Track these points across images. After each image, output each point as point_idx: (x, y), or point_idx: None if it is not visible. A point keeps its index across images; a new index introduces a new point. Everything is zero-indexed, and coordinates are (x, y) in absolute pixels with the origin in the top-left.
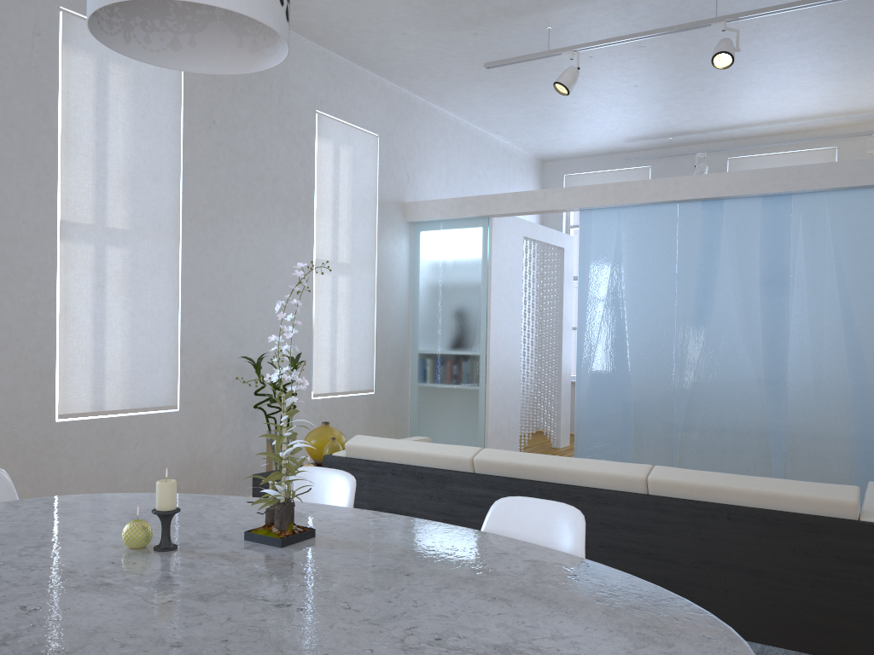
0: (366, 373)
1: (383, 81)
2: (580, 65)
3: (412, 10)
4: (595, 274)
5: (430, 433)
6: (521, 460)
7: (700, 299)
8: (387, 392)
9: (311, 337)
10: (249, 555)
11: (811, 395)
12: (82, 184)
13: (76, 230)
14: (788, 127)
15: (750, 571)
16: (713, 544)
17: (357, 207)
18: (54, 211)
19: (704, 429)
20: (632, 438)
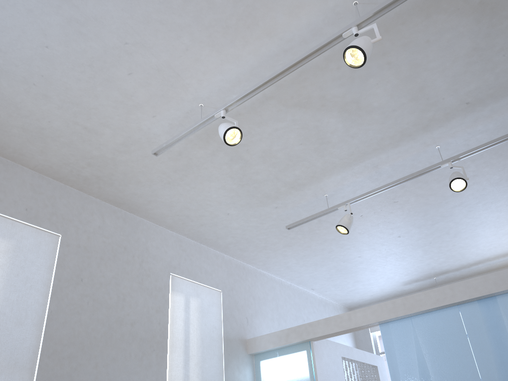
0: None
1: (223, 255)
2: (356, 223)
3: (228, 193)
4: (405, 376)
5: None
6: None
7: None
8: None
9: None
10: None
11: None
12: None
13: None
14: None
15: None
16: None
17: (205, 343)
18: None
19: None
20: None
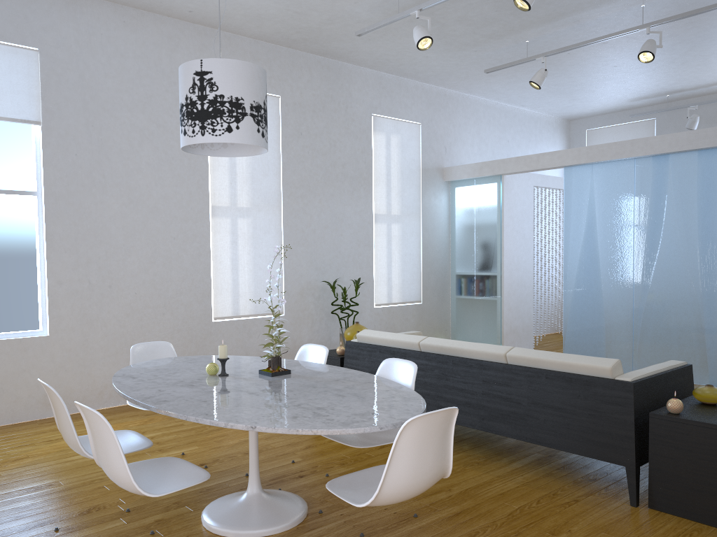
0: (415, 289)
1: (423, 84)
2: (563, 59)
3: None
4: (575, 214)
5: (464, 331)
6: (443, 344)
7: (652, 231)
8: (432, 302)
9: (373, 266)
10: (255, 379)
11: None
12: (222, 183)
13: (220, 210)
14: None
15: (557, 408)
16: (538, 392)
17: (405, 175)
18: (207, 201)
19: (656, 328)
20: (603, 335)
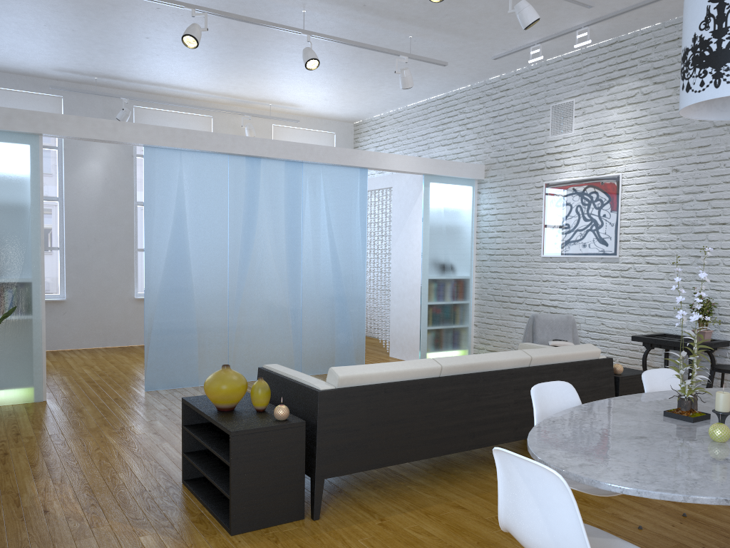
0: None
1: None
2: (139, 9)
3: None
4: (160, 206)
5: None
6: (469, 361)
7: (246, 233)
8: None
9: None
10: None
11: (315, 299)
12: None
13: None
14: (187, 94)
15: None
16: None
17: None
18: None
19: (251, 331)
20: (196, 346)
